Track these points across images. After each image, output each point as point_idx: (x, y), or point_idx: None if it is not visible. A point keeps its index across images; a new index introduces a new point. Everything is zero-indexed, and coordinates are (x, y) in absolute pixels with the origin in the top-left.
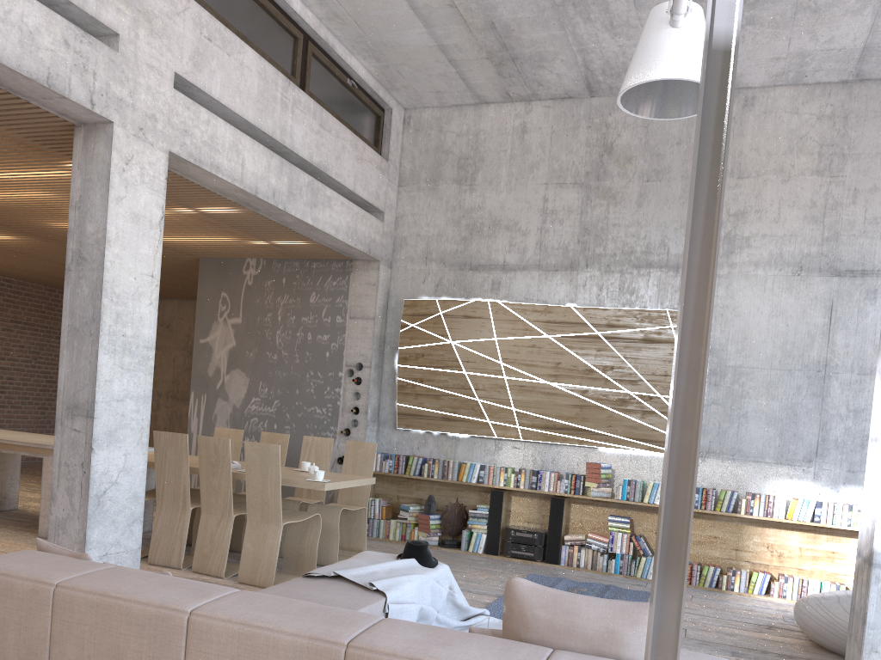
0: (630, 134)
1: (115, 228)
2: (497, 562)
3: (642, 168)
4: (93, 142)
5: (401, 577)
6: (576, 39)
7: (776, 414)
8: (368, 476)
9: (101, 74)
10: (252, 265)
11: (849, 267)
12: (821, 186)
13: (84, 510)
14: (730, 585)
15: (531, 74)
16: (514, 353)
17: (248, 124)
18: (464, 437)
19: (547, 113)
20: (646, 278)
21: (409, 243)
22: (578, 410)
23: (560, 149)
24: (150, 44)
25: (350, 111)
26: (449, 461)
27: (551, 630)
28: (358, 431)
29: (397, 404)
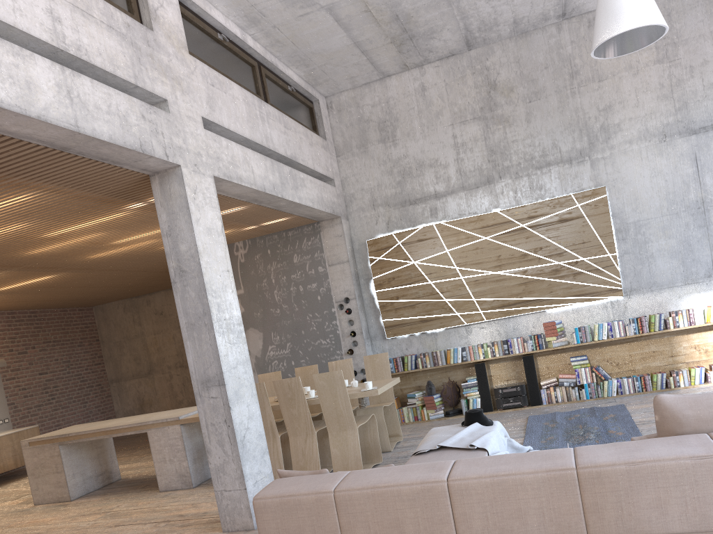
0: (506, 70)
1: (201, 242)
2: (496, 415)
3: (523, 93)
4: (168, 184)
5: (484, 435)
6: (459, 11)
7: (675, 248)
8: (388, 378)
9: (165, 132)
10: (240, 247)
11: (701, 125)
12: (664, 71)
13: (236, 453)
14: (676, 383)
15: (424, 45)
16: (463, 258)
17: (246, 140)
18: (440, 331)
19: (438, 71)
20: (548, 174)
21: (357, 197)
22: (524, 286)
23: (455, 95)
24: (184, 100)
25: (294, 110)
26: (436, 352)
27: (699, 421)
28: (359, 349)
29: (382, 320)
